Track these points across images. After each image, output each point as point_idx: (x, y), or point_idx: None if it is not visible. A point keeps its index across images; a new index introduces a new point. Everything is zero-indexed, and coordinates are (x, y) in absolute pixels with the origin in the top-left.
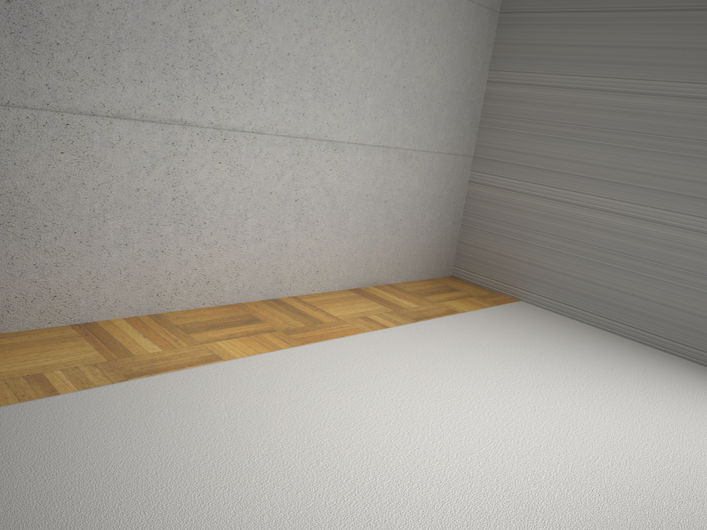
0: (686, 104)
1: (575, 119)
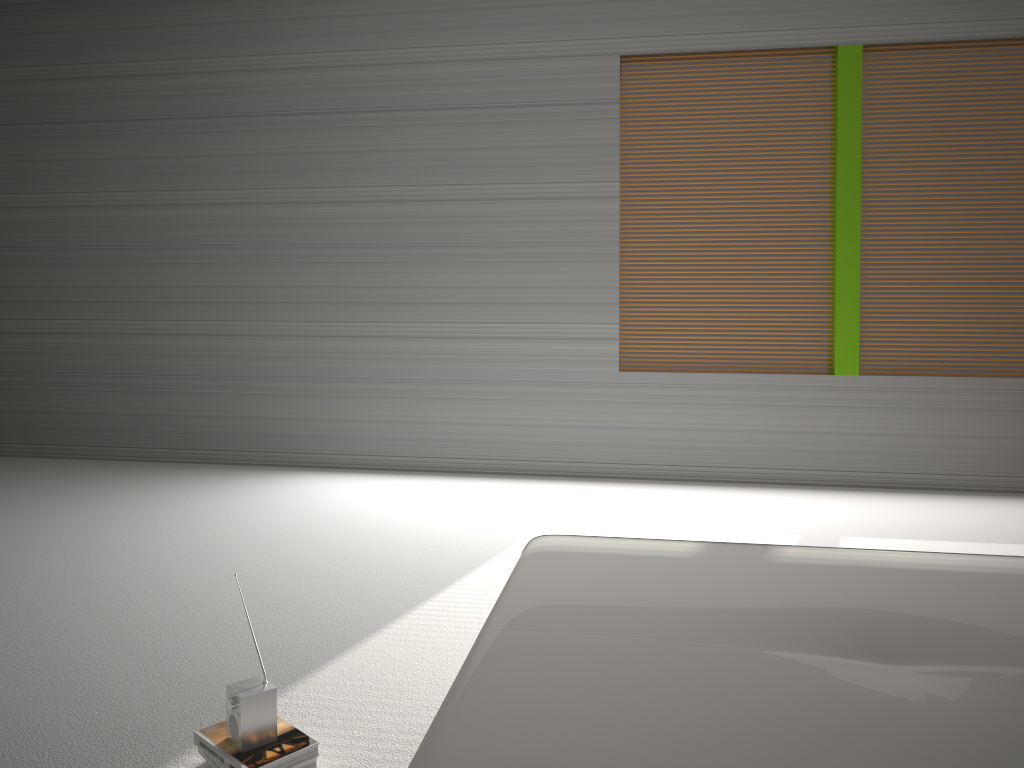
0: (104, 213)
1: (5, 240)
